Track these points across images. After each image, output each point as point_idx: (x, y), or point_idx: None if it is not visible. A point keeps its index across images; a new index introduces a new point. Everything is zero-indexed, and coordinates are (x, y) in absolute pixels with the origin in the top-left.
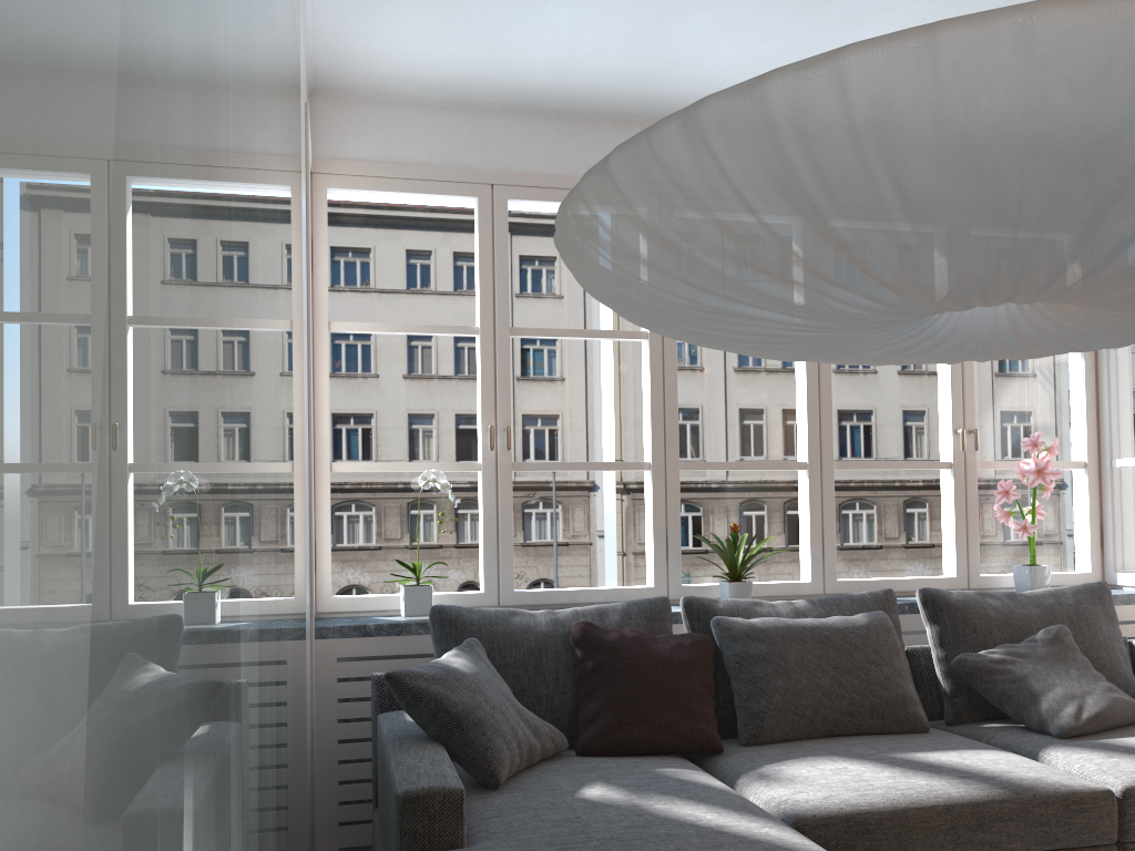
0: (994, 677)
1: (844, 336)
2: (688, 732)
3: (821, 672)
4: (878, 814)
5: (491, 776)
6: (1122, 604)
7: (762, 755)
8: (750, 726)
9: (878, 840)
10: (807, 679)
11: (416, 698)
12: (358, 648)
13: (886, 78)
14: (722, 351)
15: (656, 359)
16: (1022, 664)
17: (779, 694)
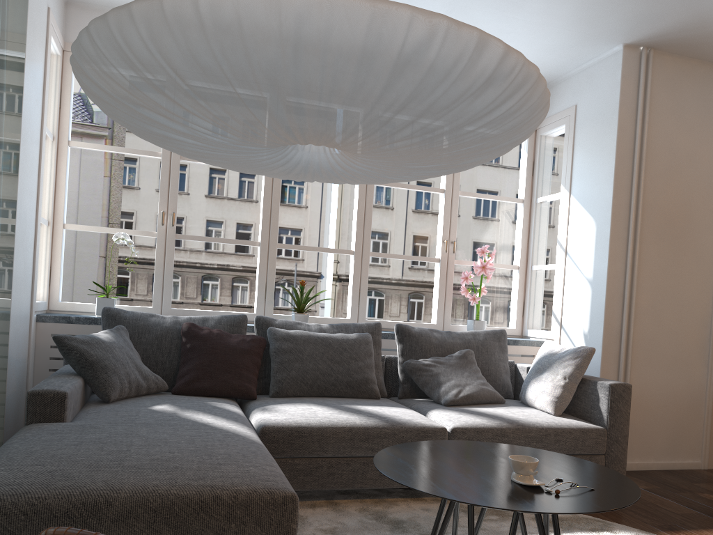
0: (422, 373)
1: (239, 157)
2: (236, 386)
3: (322, 361)
4: (310, 428)
5: (106, 395)
6: (521, 345)
7: (274, 401)
8: (275, 386)
9: (307, 441)
10: (313, 364)
11: (69, 351)
12: (64, 330)
13: (148, 17)
14: (413, 200)
15: (268, 182)
16: (439, 367)
17: (295, 371)
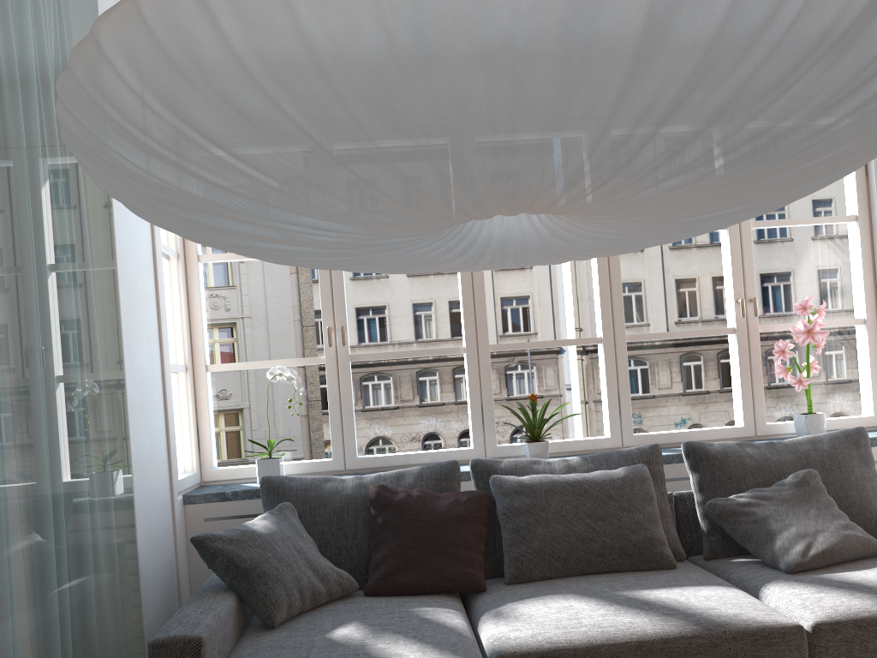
0: (739, 519)
1: (384, 256)
2: (454, 575)
3: (577, 520)
4: (573, 651)
5: (268, 618)
6: None
7: (513, 593)
8: (512, 568)
9: None
10: (564, 527)
11: (213, 556)
12: (220, 510)
13: (124, 40)
14: None
15: None
16: (765, 506)
17: (538, 540)
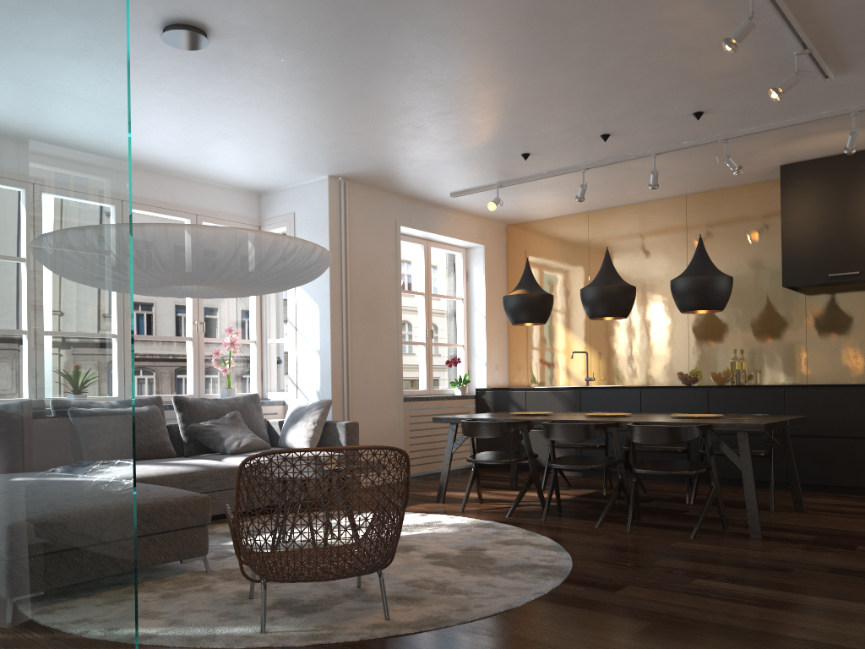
0: (206, 433)
1: (142, 288)
2: None
3: None
4: (152, 478)
5: None
6: (267, 405)
7: None
8: None
9: None
10: None
11: None
12: None
13: (155, 234)
14: None
15: None
16: (218, 427)
17: None
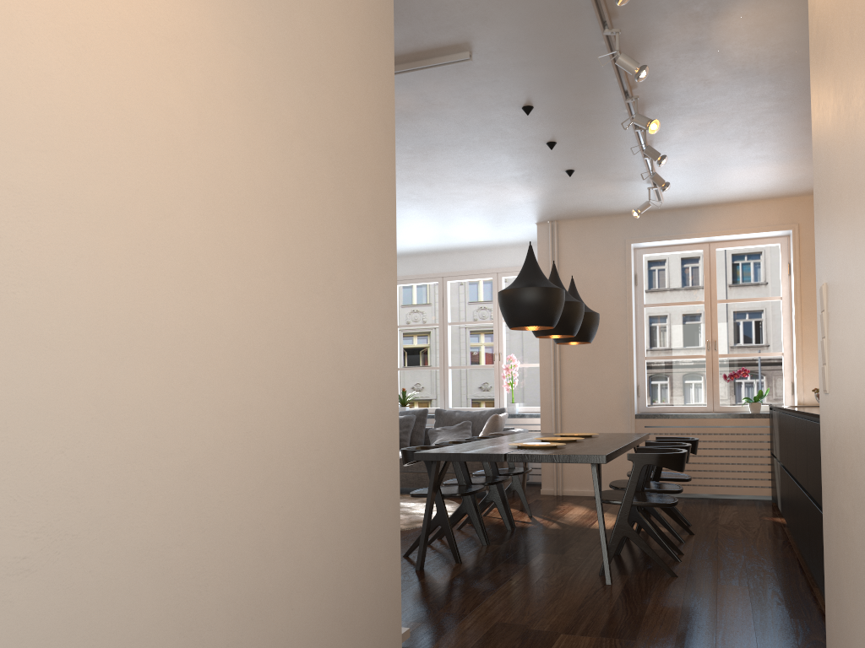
0: (432, 435)
1: None
2: None
3: None
4: None
5: None
6: (535, 417)
7: None
8: None
9: None
10: None
11: None
12: None
13: None
14: None
15: None
16: (442, 431)
17: None
